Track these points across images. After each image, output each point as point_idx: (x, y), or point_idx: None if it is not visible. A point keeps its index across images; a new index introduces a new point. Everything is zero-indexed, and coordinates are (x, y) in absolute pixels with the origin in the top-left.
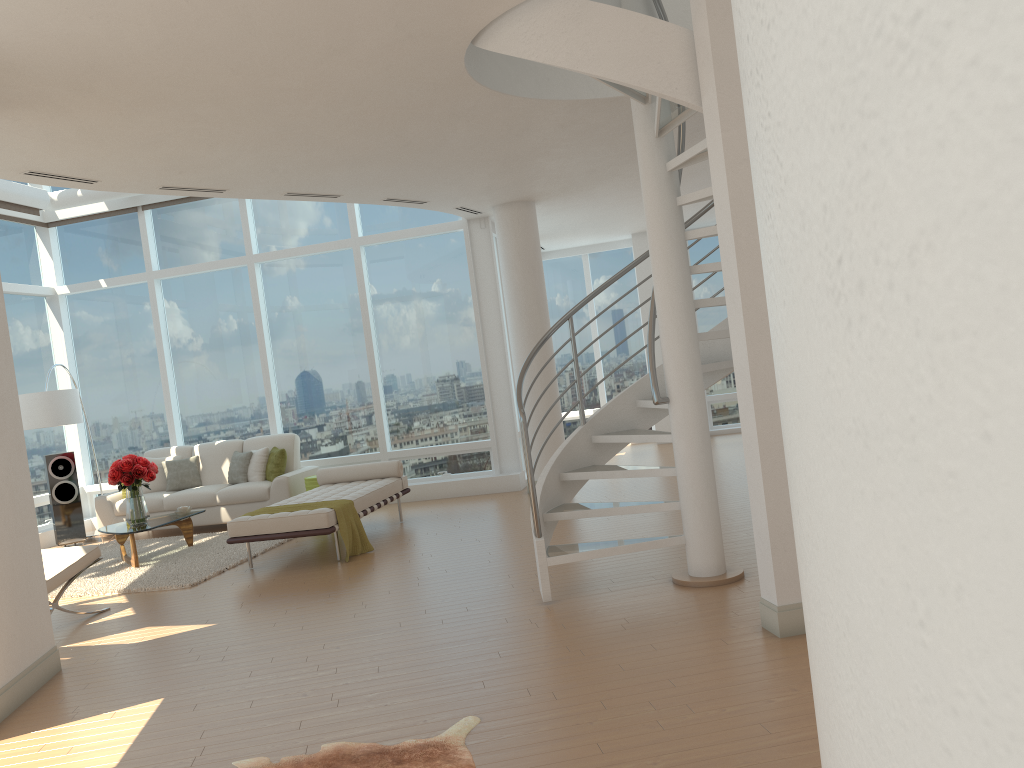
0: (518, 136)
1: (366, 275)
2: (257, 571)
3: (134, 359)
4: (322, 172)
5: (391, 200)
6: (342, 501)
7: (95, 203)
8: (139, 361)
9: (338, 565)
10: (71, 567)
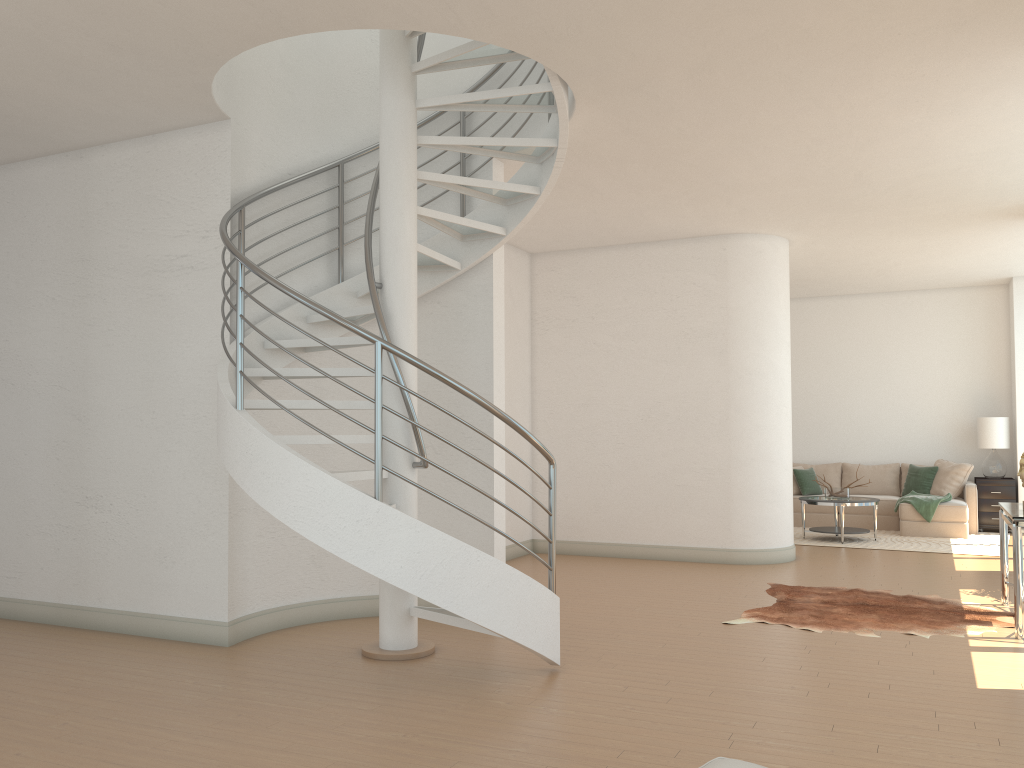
0: None
1: None
2: None
3: None
4: None
5: None
6: None
7: None
8: None
9: None
10: None
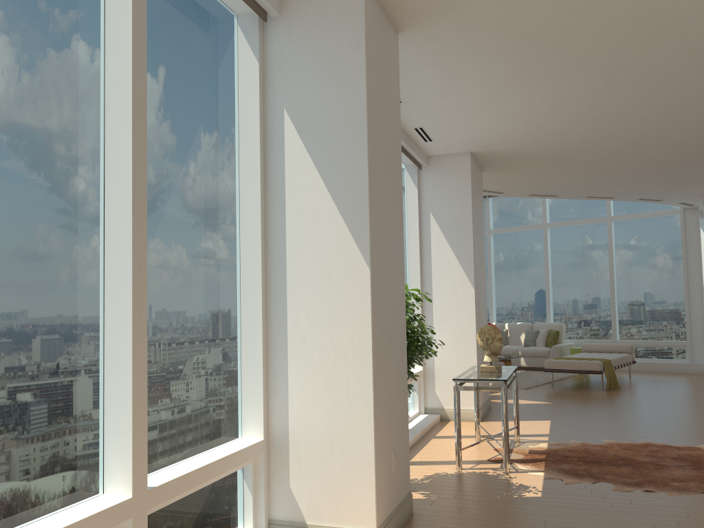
0: None
1: (613, 238)
2: (556, 388)
3: None
4: (612, 188)
5: (641, 199)
6: (605, 359)
7: None
8: None
9: (602, 391)
10: None
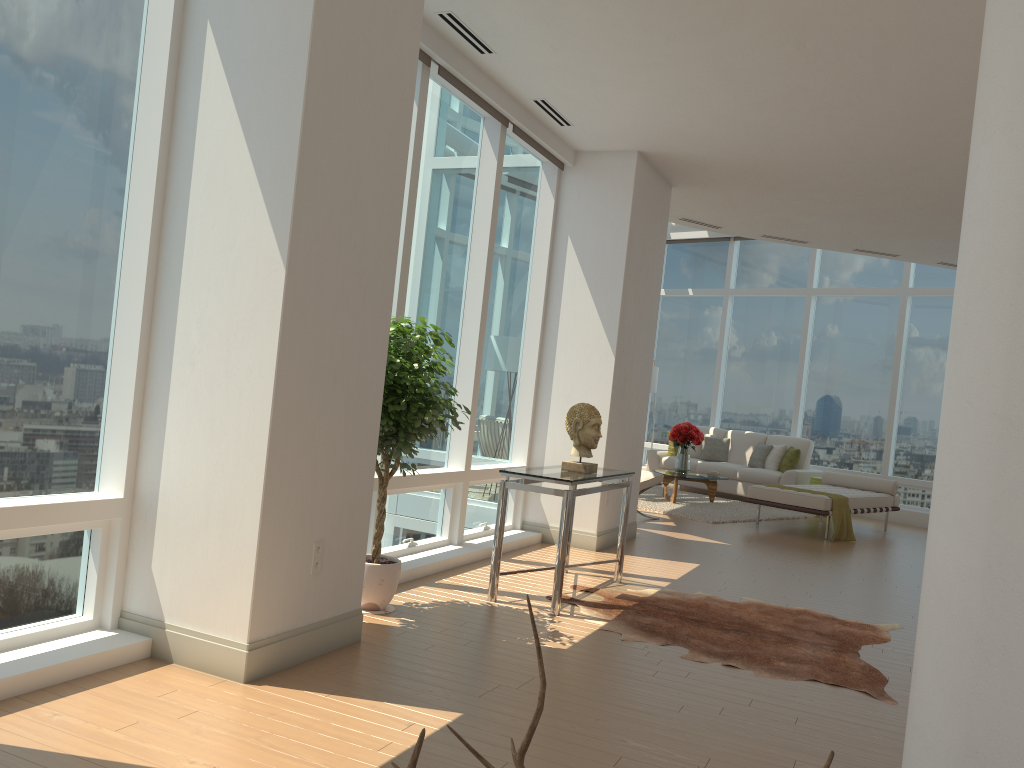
0: None
1: (907, 321)
2: (761, 528)
3: (698, 354)
4: (887, 238)
5: (944, 264)
6: (839, 495)
7: (699, 230)
8: (701, 356)
9: (824, 541)
10: (644, 482)
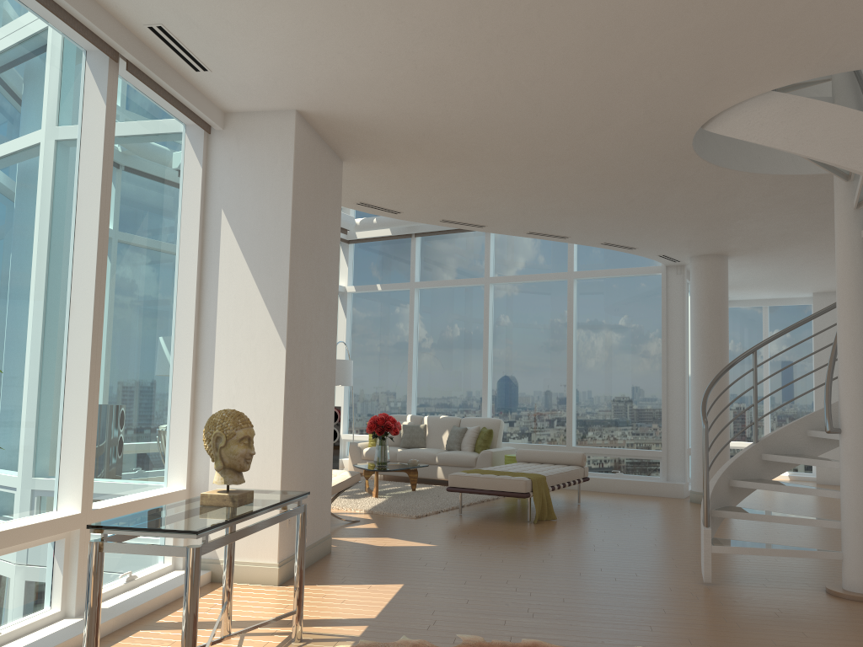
0: (724, 201)
1: (575, 302)
2: (464, 517)
3: (391, 345)
4: (559, 218)
5: (607, 244)
6: (537, 475)
7: (383, 229)
8: (394, 347)
9: (528, 524)
10: (340, 484)
